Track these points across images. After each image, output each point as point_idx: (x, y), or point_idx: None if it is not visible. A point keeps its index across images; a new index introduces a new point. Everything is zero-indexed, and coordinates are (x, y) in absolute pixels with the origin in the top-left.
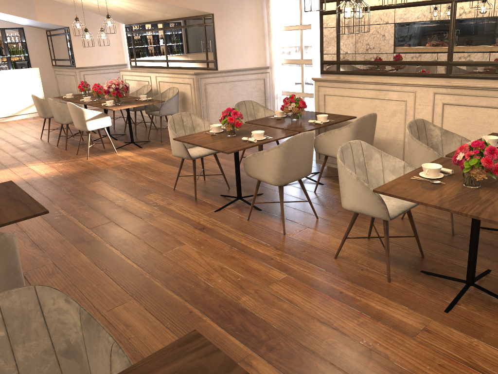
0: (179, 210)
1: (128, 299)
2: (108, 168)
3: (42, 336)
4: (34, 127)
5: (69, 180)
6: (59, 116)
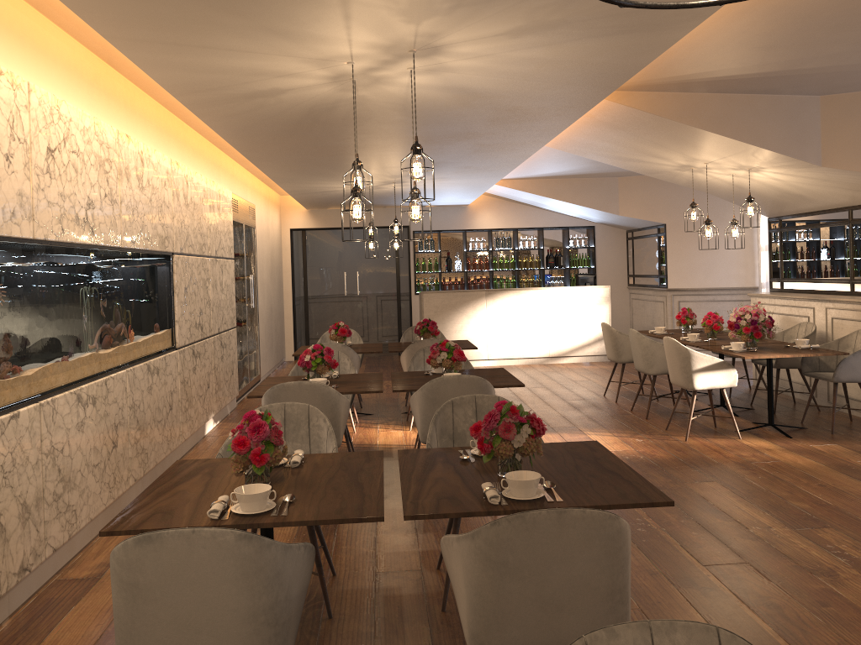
0: None
1: None
2: (727, 463)
3: None
4: (593, 377)
5: (657, 469)
6: (643, 359)
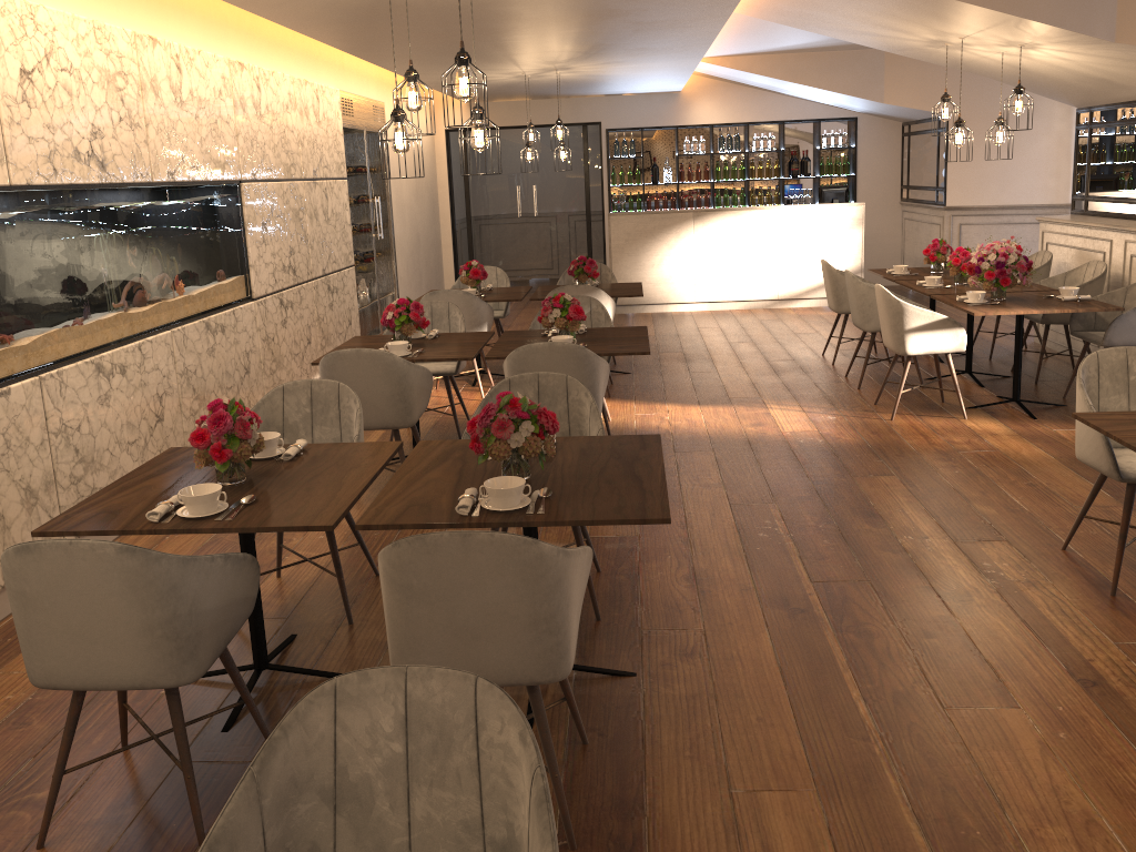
0: (1050, 607)
1: (802, 786)
2: (926, 451)
3: (465, 790)
4: (823, 329)
5: (830, 458)
6: (858, 312)
